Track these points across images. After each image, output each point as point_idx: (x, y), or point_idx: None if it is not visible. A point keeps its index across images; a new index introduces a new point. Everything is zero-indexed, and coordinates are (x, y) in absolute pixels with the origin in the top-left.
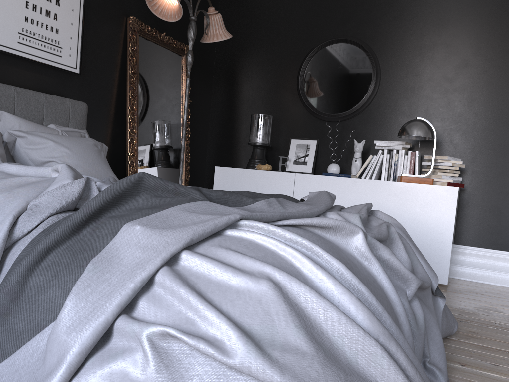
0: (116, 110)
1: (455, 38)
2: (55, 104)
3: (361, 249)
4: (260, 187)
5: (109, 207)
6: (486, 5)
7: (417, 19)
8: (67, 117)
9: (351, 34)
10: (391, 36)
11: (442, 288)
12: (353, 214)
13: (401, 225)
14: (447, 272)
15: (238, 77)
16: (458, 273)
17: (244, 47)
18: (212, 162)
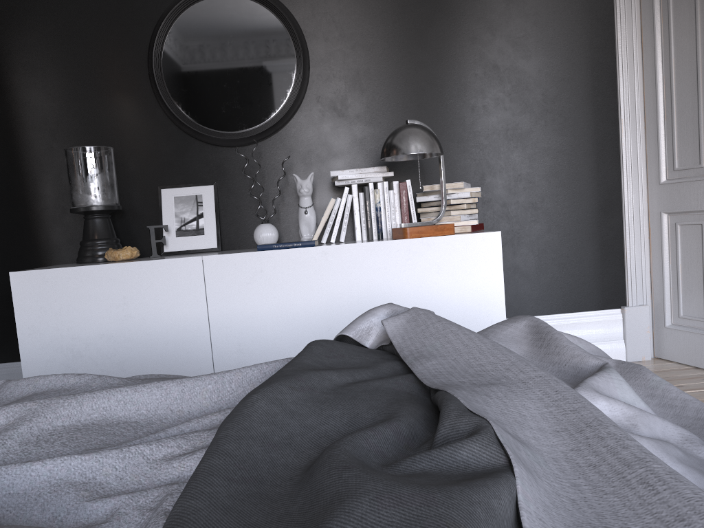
0: None
1: None
2: None
3: None
4: (130, 299)
5: None
6: None
7: None
8: None
9: None
10: None
11: None
12: (609, 375)
13: None
14: None
15: (12, 74)
16: None
17: (12, 8)
18: None
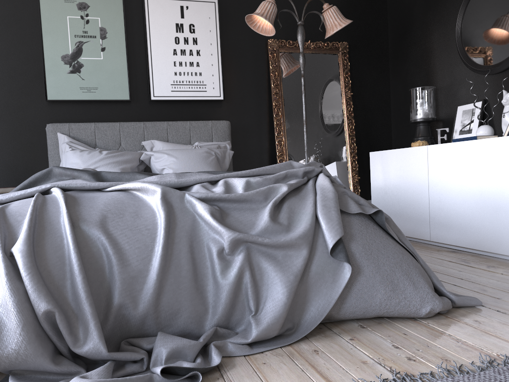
0: (266, 119)
1: None
2: (199, 127)
3: (157, 205)
4: (402, 167)
5: (28, 188)
6: None
7: None
8: (210, 134)
9: None
10: None
11: None
12: (242, 178)
13: None
14: None
15: (407, 54)
16: None
17: (409, 20)
18: (396, 148)
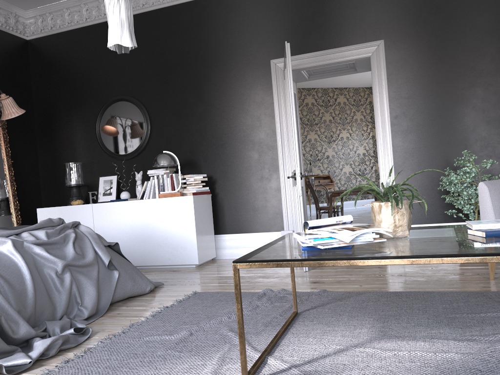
0: None
1: (192, 90)
2: None
3: (10, 250)
4: (70, 219)
5: None
6: (206, 65)
7: (167, 79)
8: None
9: (127, 93)
10: (152, 93)
11: (198, 267)
12: (41, 230)
13: (164, 228)
14: (197, 255)
15: (54, 135)
16: (223, 254)
17: (55, 111)
18: (46, 204)
